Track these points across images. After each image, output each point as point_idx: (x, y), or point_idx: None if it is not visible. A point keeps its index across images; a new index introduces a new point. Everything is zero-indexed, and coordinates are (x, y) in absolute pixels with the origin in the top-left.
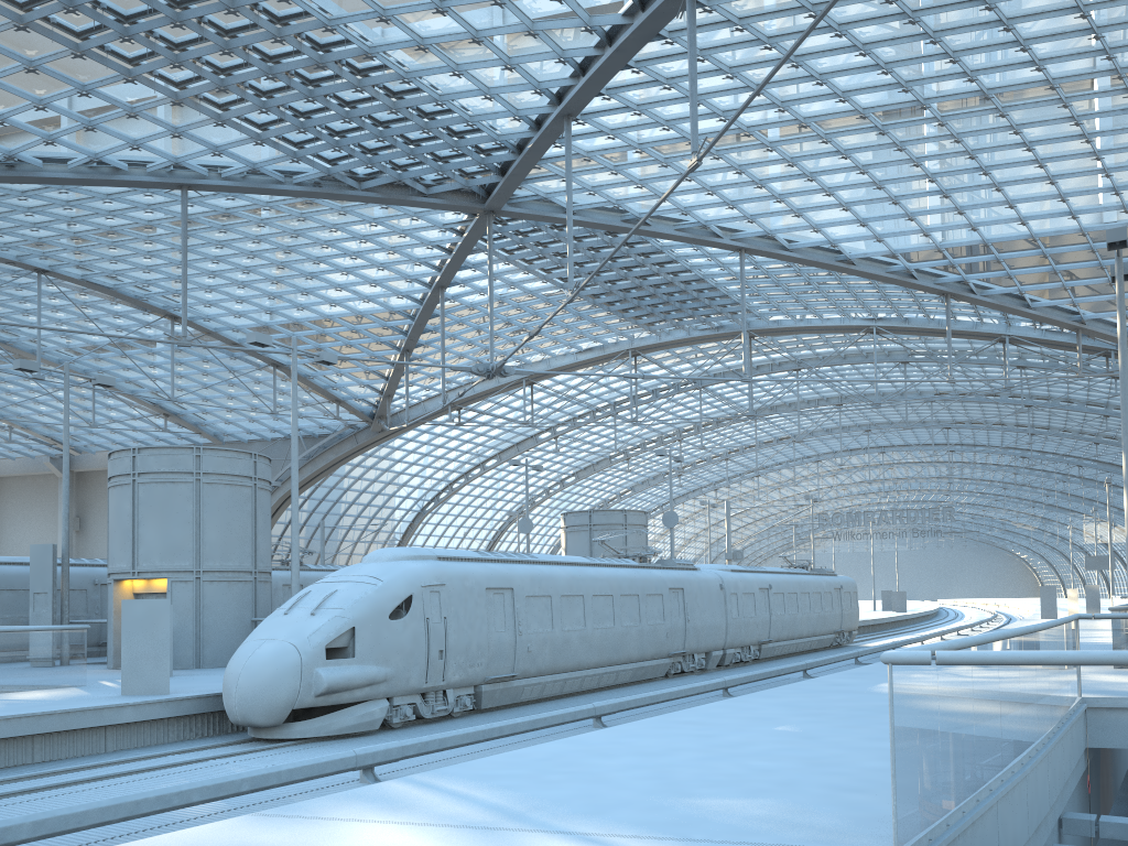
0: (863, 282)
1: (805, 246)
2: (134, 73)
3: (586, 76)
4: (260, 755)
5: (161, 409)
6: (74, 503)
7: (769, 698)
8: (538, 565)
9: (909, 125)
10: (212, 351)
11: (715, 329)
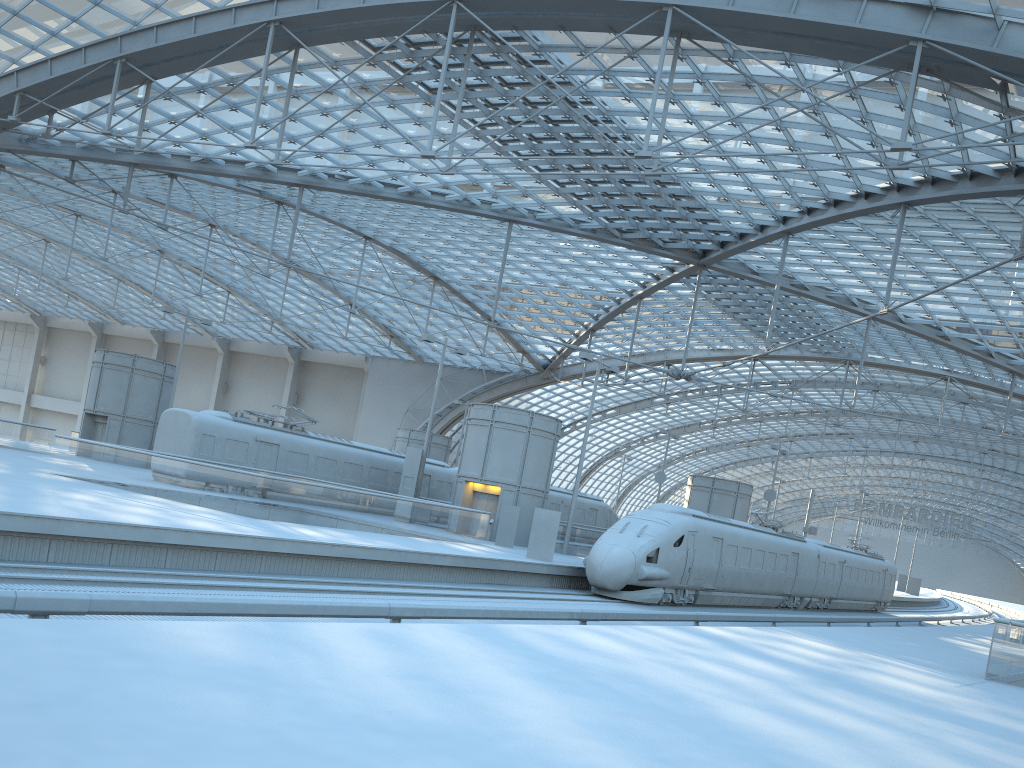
0: (951, 349)
1: (917, 322)
2: (523, 164)
3: (812, 219)
4: (614, 604)
5: (389, 332)
6: (295, 383)
7: (886, 631)
8: (732, 526)
9: (1017, 271)
10: (447, 303)
11: (823, 354)
